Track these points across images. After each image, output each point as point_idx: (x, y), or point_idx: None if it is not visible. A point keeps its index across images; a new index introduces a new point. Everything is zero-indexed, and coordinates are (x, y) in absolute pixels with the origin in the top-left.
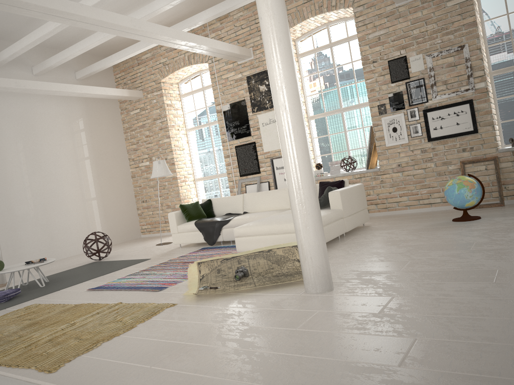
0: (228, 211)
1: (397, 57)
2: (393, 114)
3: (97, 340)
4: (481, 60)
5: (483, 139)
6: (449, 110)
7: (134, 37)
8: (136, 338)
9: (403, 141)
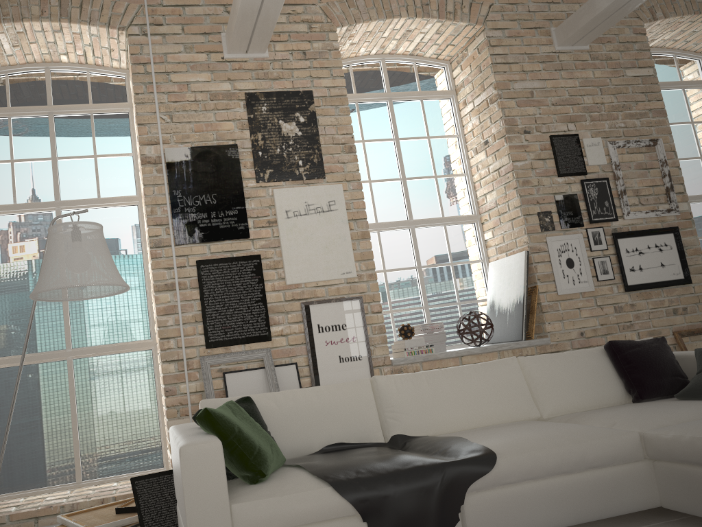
0: (331, 438)
1: (563, 133)
2: (563, 233)
3: None
4: (678, 169)
5: (698, 294)
6: (648, 240)
7: None
8: None
9: (586, 286)
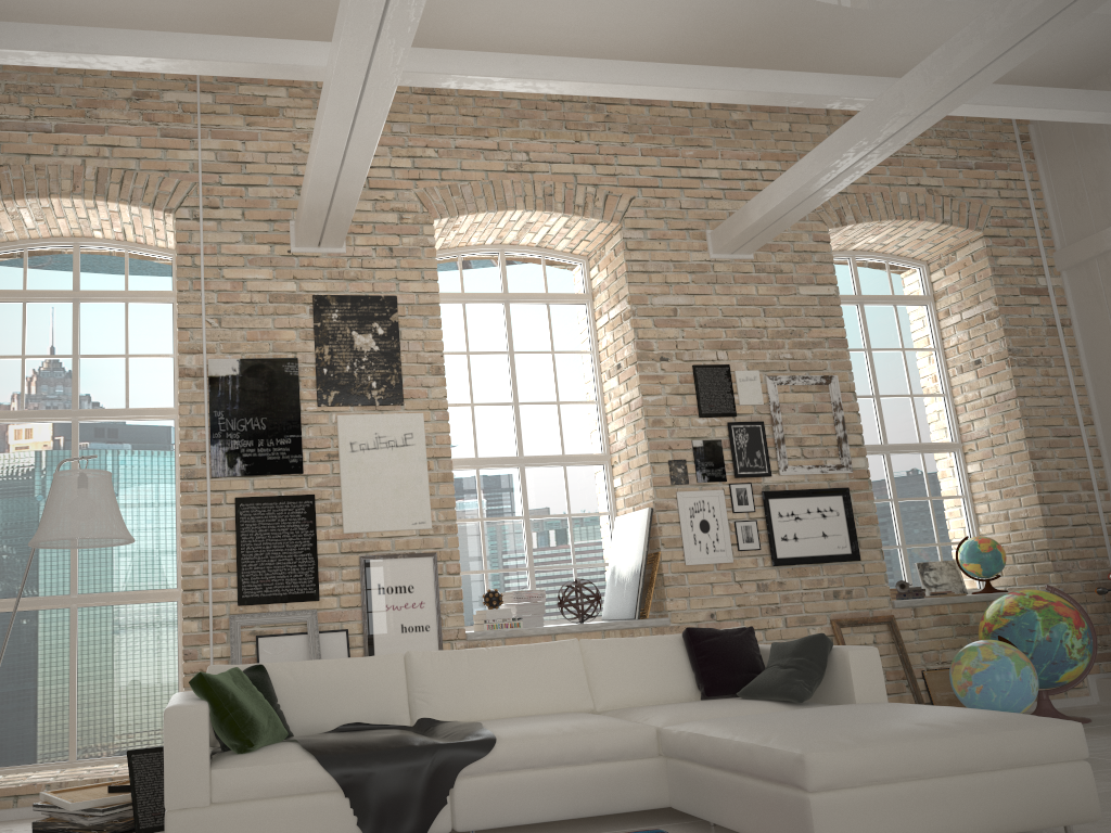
0: (349, 717)
1: (711, 363)
2: (700, 488)
3: None
4: (856, 415)
5: (868, 575)
6: (809, 502)
7: None
8: None
9: (723, 556)
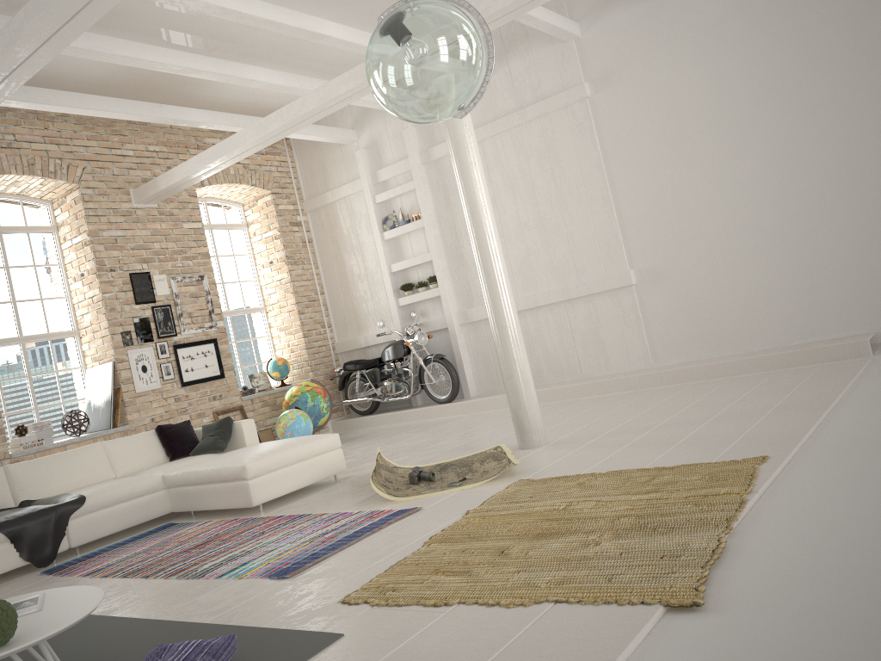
0: None
1: (139, 271)
2: (140, 346)
3: (660, 470)
4: (217, 297)
5: (229, 385)
6: (198, 348)
7: (6, 61)
8: (657, 460)
9: (156, 385)
